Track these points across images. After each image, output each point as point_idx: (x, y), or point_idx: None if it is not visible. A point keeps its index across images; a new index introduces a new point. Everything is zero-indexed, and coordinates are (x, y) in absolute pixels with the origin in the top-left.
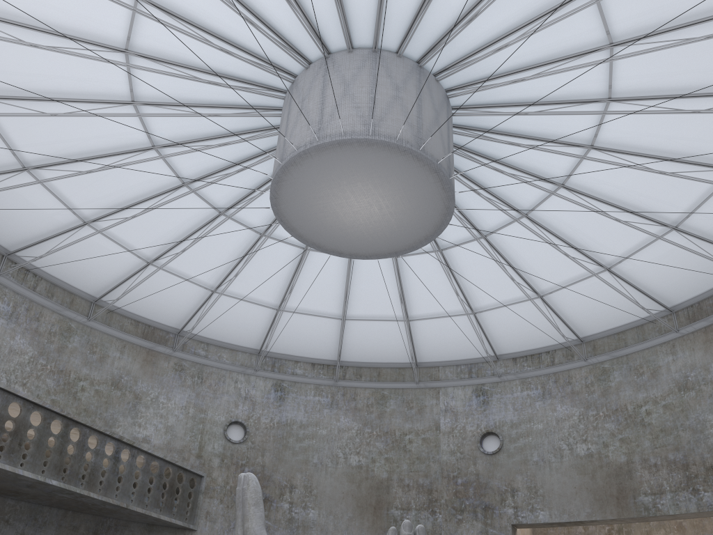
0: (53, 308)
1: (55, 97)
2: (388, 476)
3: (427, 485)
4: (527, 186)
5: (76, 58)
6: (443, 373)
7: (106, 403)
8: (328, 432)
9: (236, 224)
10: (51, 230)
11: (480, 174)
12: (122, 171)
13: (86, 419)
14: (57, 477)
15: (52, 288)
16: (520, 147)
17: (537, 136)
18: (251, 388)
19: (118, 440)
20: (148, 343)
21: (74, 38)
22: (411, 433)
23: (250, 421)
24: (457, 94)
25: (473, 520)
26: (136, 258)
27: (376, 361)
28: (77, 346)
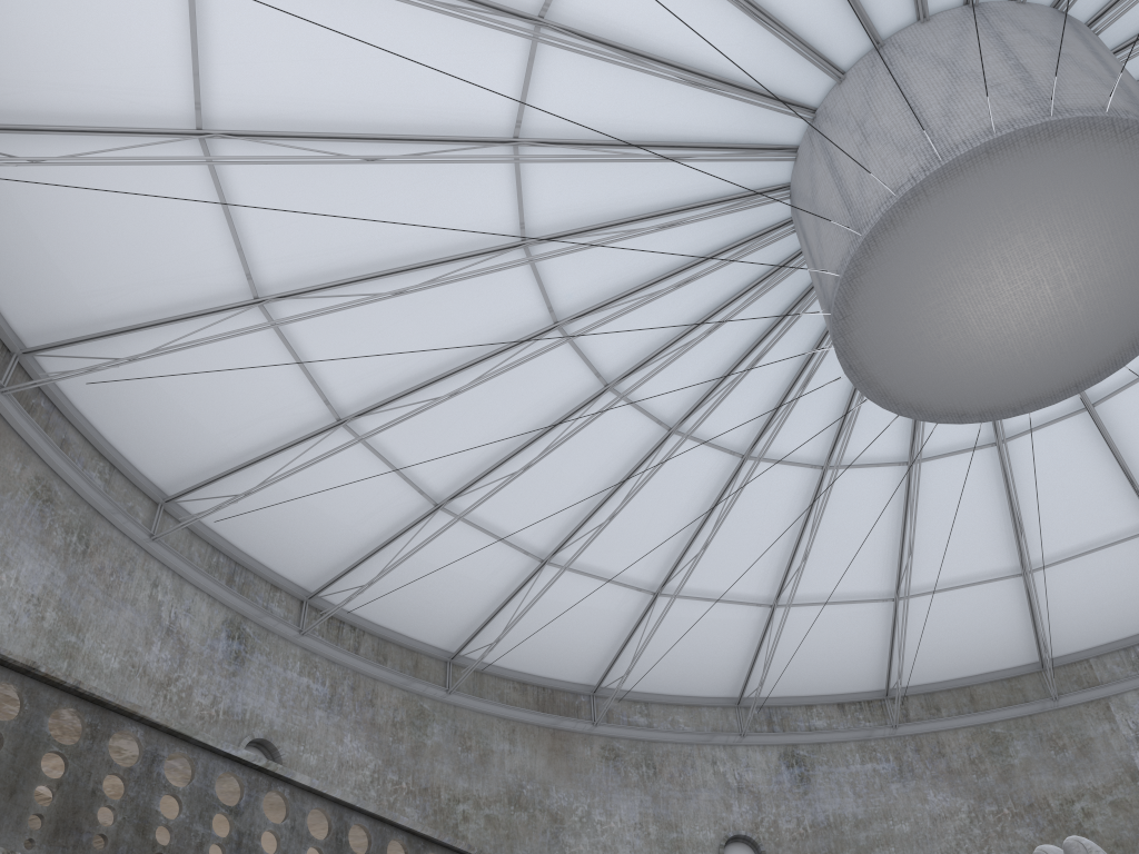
0: (391, 680)
1: (393, 268)
2: None
3: None
4: None
5: (429, 182)
6: (1103, 668)
7: (509, 838)
8: (914, 826)
9: (696, 448)
10: (378, 534)
11: None
12: (500, 387)
13: None
14: None
15: (382, 647)
16: None
17: None
18: (744, 769)
19: None
20: (550, 717)
21: (429, 138)
22: (1082, 797)
23: (761, 832)
24: (1136, 51)
25: None
26: (520, 559)
27: (958, 676)
28: (440, 741)
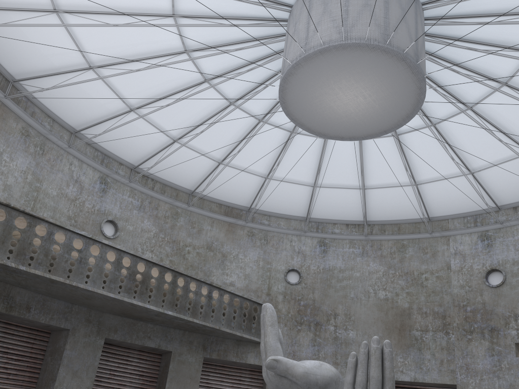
0: (165, 200)
1: (138, 58)
2: (409, 306)
3: (441, 313)
4: (503, 58)
5: (145, 28)
6: (452, 224)
7: (204, 261)
8: (361, 274)
9: (272, 127)
10: (155, 148)
11: (458, 55)
12: (190, 101)
13: (192, 271)
14: (171, 309)
15: (164, 187)
16: (490, 25)
17: (504, 12)
18: (302, 245)
19: (209, 285)
20: (228, 218)
21: (139, 14)
22: (426, 273)
23: (302, 269)
24: None
25: (481, 339)
26: (211, 161)
27: (396, 219)
28: (183, 224)
